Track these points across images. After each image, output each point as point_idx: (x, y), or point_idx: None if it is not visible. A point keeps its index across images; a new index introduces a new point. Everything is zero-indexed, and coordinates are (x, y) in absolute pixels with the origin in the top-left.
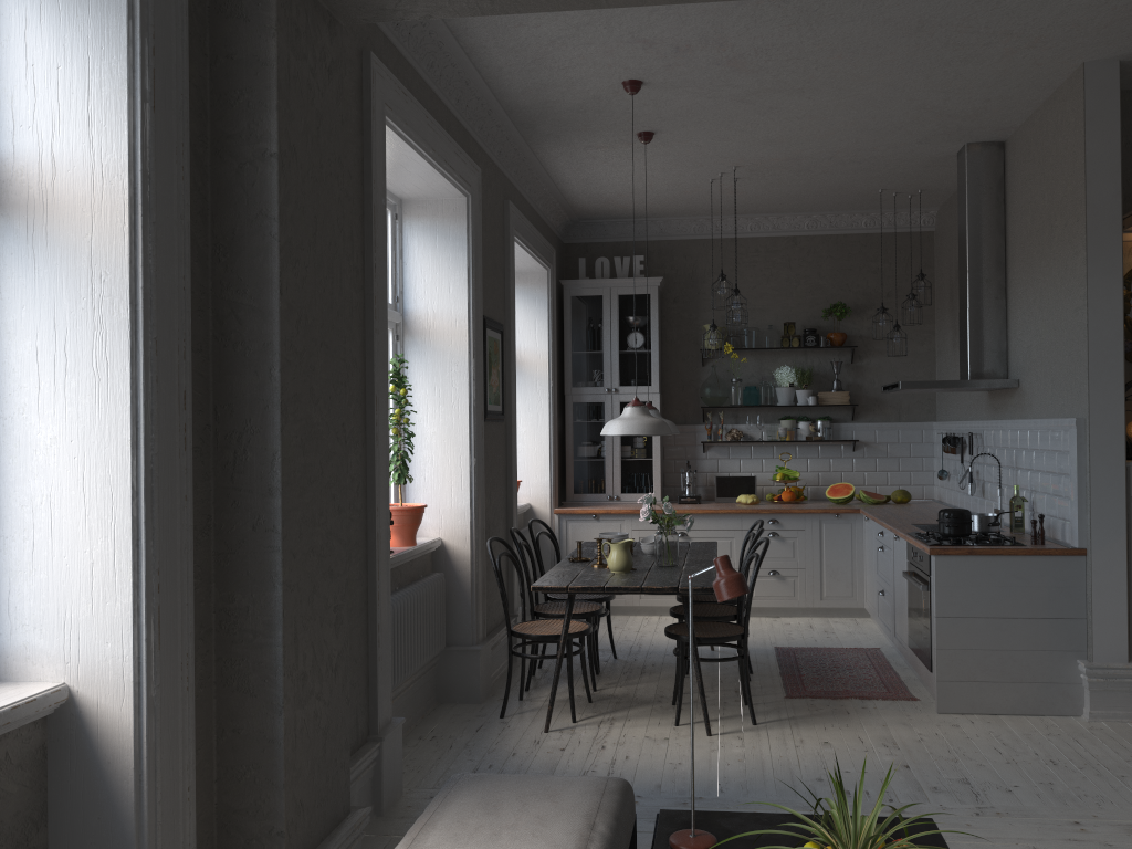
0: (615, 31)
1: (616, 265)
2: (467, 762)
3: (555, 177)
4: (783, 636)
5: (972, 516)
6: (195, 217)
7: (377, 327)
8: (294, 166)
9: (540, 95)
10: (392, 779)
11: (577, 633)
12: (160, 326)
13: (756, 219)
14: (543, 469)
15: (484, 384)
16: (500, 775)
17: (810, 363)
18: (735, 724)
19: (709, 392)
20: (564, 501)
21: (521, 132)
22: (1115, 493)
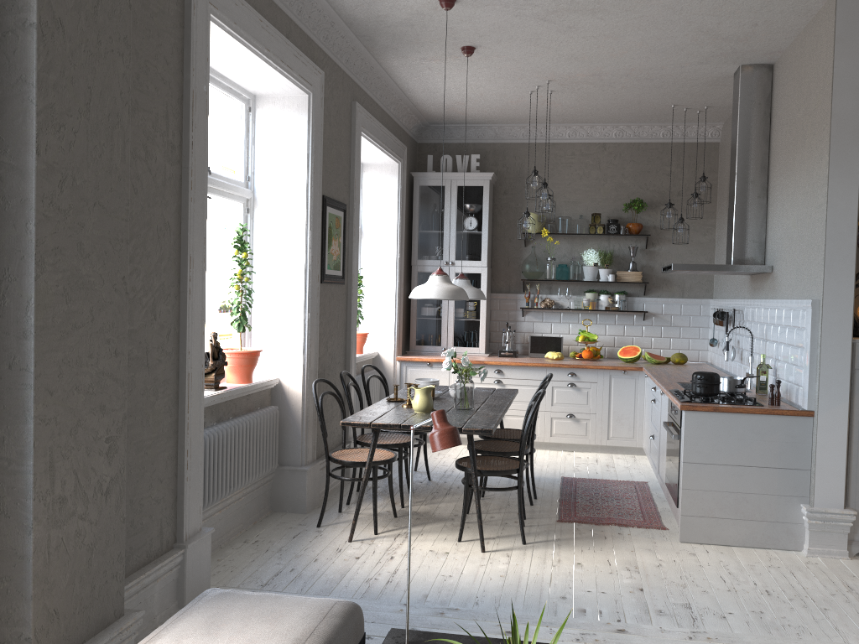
0: None
1: (457, 162)
2: (274, 565)
3: (401, 85)
4: (571, 467)
5: (722, 379)
6: None
7: (193, 197)
8: (60, 38)
9: (371, 9)
10: (198, 580)
11: (382, 461)
12: None
13: (573, 128)
14: (389, 324)
15: (323, 252)
16: (242, 593)
17: (612, 247)
18: (508, 543)
19: (528, 268)
20: (408, 350)
21: (363, 43)
22: (842, 365)
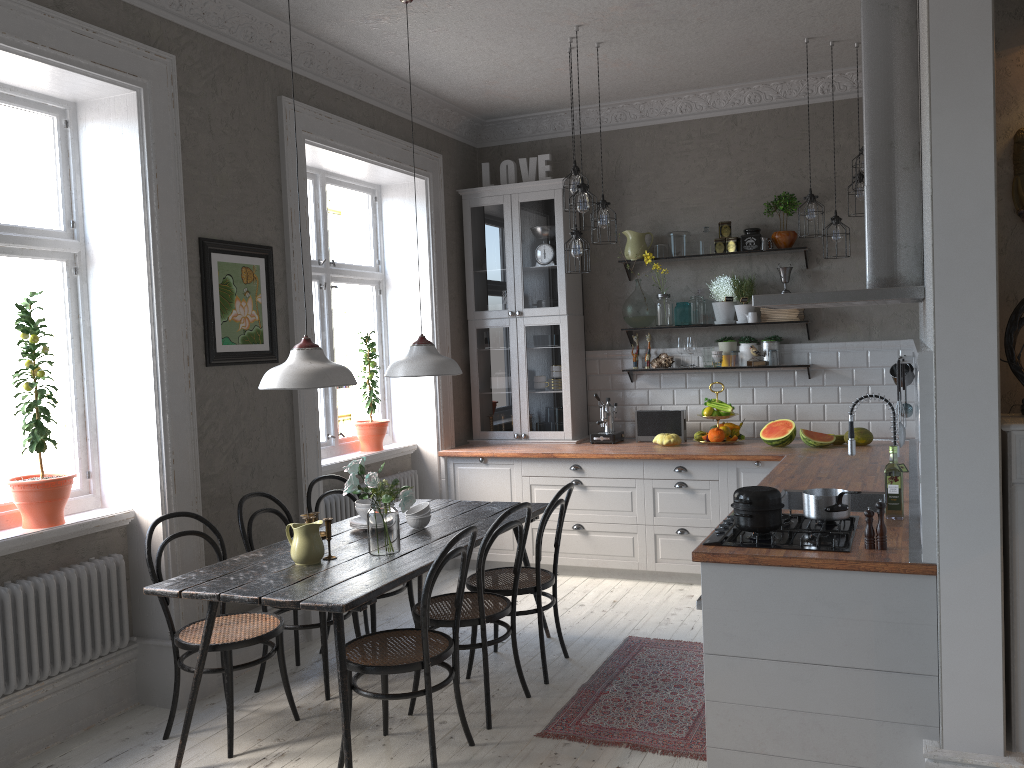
0: None
1: (521, 168)
2: None
3: (384, 66)
4: (661, 617)
5: (805, 496)
6: None
7: None
8: None
9: None
10: None
11: (237, 644)
12: None
13: (685, 98)
14: (429, 406)
15: (206, 321)
16: None
17: (756, 270)
18: None
19: (629, 312)
20: (473, 439)
21: (258, 7)
22: (982, 477)
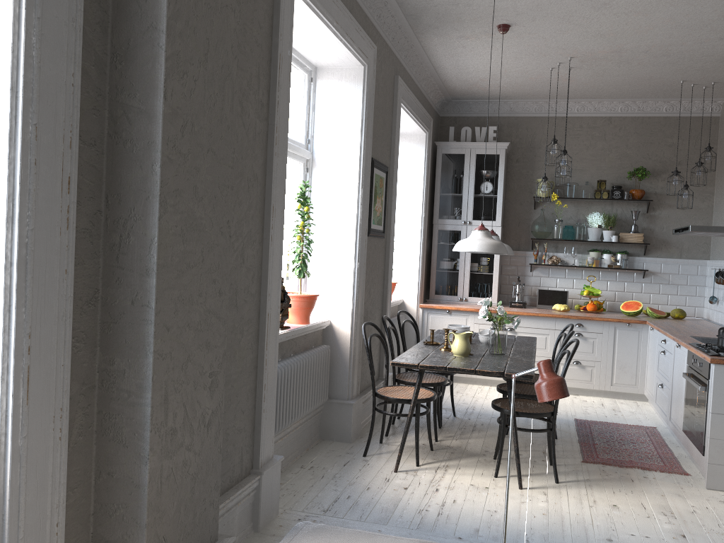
0: None
1: (476, 133)
2: (331, 491)
3: (435, 63)
4: (581, 410)
5: None
6: (93, 26)
7: (277, 152)
8: None
9: None
10: (269, 504)
11: (424, 400)
12: (43, 115)
13: (582, 103)
14: (413, 275)
15: (370, 208)
16: (336, 530)
17: (615, 211)
18: (541, 481)
19: (537, 228)
20: (427, 299)
21: (409, 22)
22: None
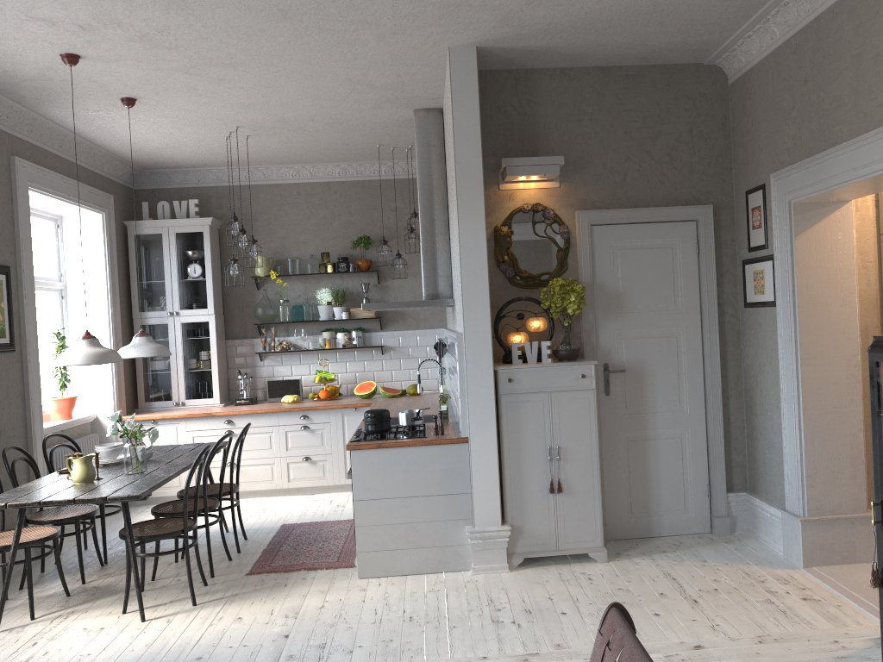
0: (5, 10)
1: (175, 208)
2: None
3: (83, 135)
4: (300, 512)
5: (400, 413)
6: None
7: None
8: None
9: None
10: None
11: (35, 541)
12: None
13: (296, 168)
14: (106, 384)
15: None
16: None
17: (346, 284)
18: (178, 607)
19: (260, 312)
20: (137, 408)
21: (8, 96)
22: (487, 392)
